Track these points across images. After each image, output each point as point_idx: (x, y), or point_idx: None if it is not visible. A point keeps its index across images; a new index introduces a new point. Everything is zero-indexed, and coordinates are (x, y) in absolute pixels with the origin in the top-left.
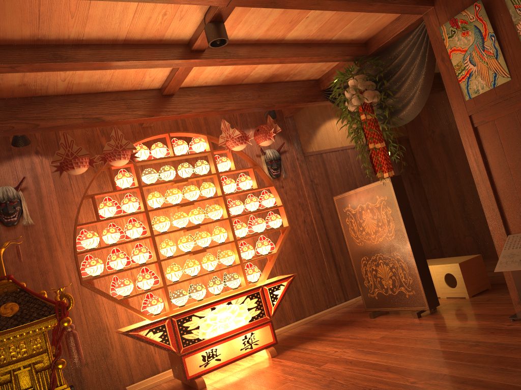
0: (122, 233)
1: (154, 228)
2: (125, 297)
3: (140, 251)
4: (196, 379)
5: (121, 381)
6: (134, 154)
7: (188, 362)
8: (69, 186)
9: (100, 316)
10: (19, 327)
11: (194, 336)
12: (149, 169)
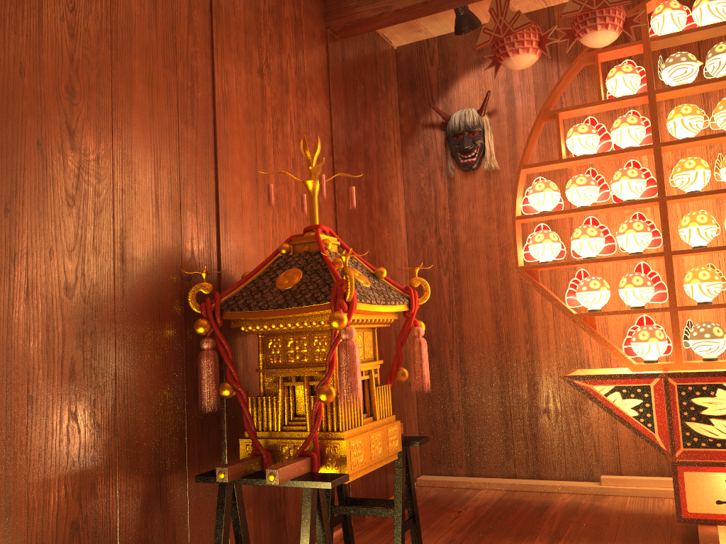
0: (606, 189)
1: (675, 185)
2: (588, 312)
3: (630, 227)
4: (702, 526)
5: (598, 462)
6: (632, 18)
7: (690, 482)
8: (558, 106)
9: (579, 338)
10: (282, 310)
11: (713, 433)
12: (678, 53)
